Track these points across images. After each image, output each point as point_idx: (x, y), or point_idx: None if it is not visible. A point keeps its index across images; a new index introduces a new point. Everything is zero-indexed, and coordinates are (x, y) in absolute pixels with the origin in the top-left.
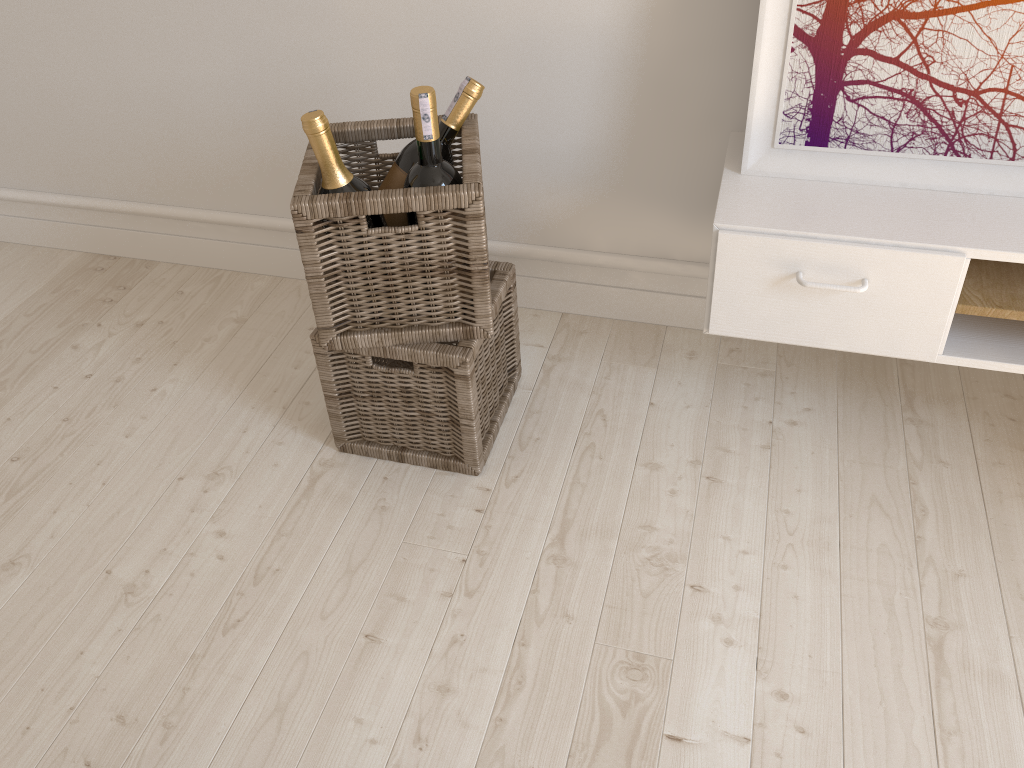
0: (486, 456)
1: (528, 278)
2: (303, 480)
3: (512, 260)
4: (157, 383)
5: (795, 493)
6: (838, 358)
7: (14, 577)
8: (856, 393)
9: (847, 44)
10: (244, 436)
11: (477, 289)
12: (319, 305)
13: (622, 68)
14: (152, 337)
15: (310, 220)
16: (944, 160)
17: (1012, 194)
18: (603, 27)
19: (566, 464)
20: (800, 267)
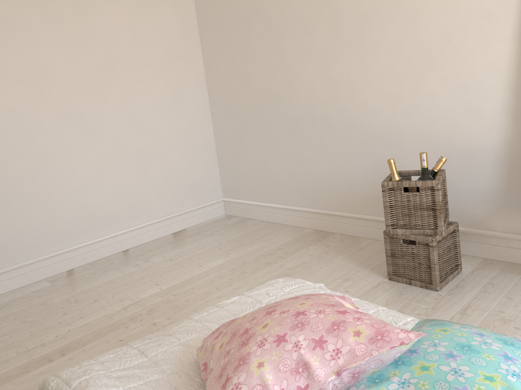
0: (441, 286)
1: (470, 242)
2: (375, 284)
3: (463, 234)
4: (331, 258)
5: None
6: None
7: None
8: None
9: None
10: (357, 273)
11: (438, 215)
12: (386, 216)
13: (501, 159)
14: (331, 249)
15: (386, 187)
16: None
17: None
18: (493, 146)
19: (473, 293)
20: None
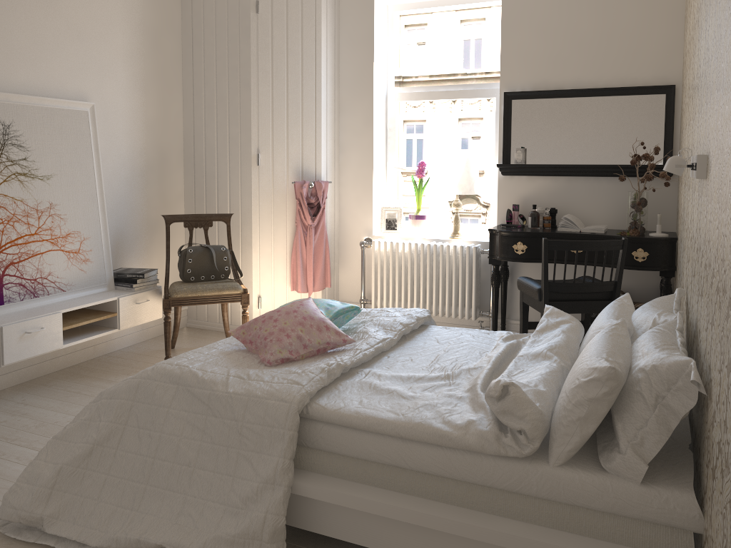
0: None
1: None
2: None
3: None
4: None
5: (48, 404)
6: (11, 389)
7: None
8: (29, 389)
9: (2, 273)
10: None
11: None
12: None
13: None
14: None
15: None
16: (34, 299)
17: (52, 303)
18: None
19: None
20: (26, 330)
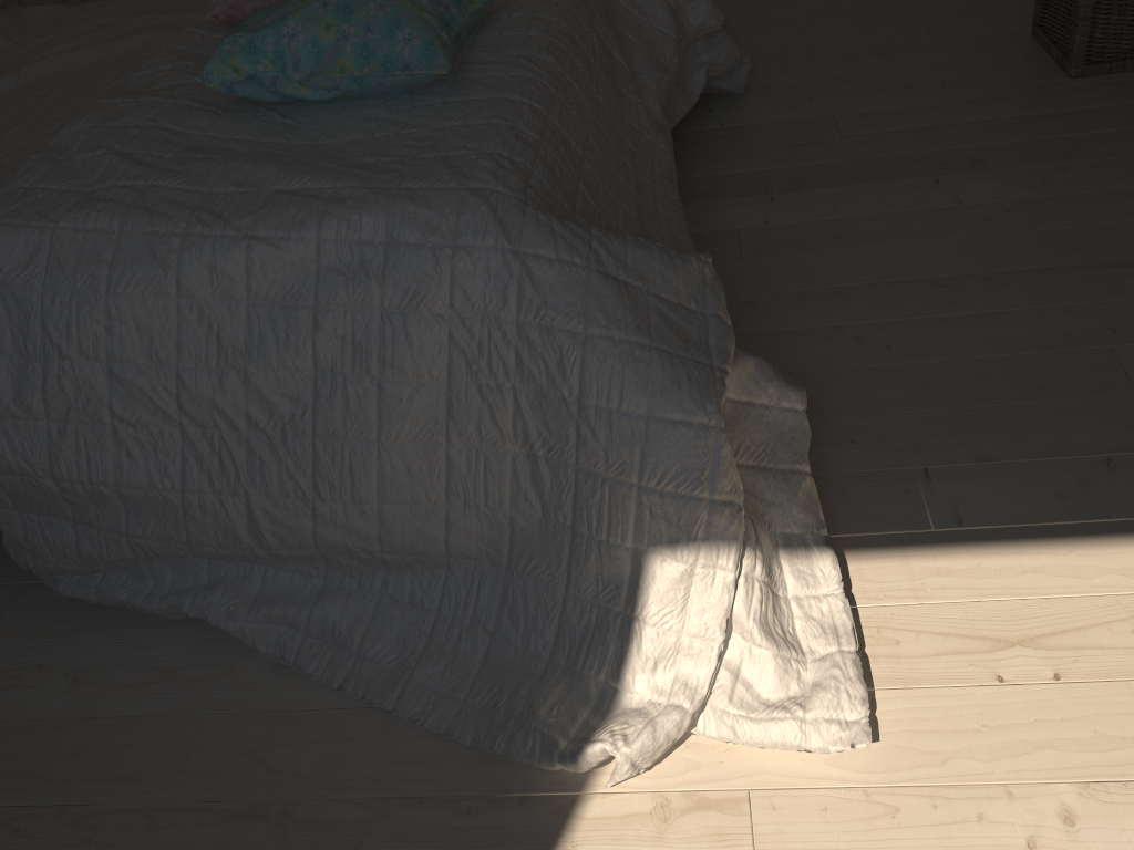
0: (1088, 72)
1: None
2: (994, 35)
3: None
4: None
5: None
6: None
7: (847, 1)
8: None
9: None
10: (1006, 8)
11: None
12: None
13: None
14: None
15: None
16: None
17: None
18: None
19: (1123, 102)
20: None
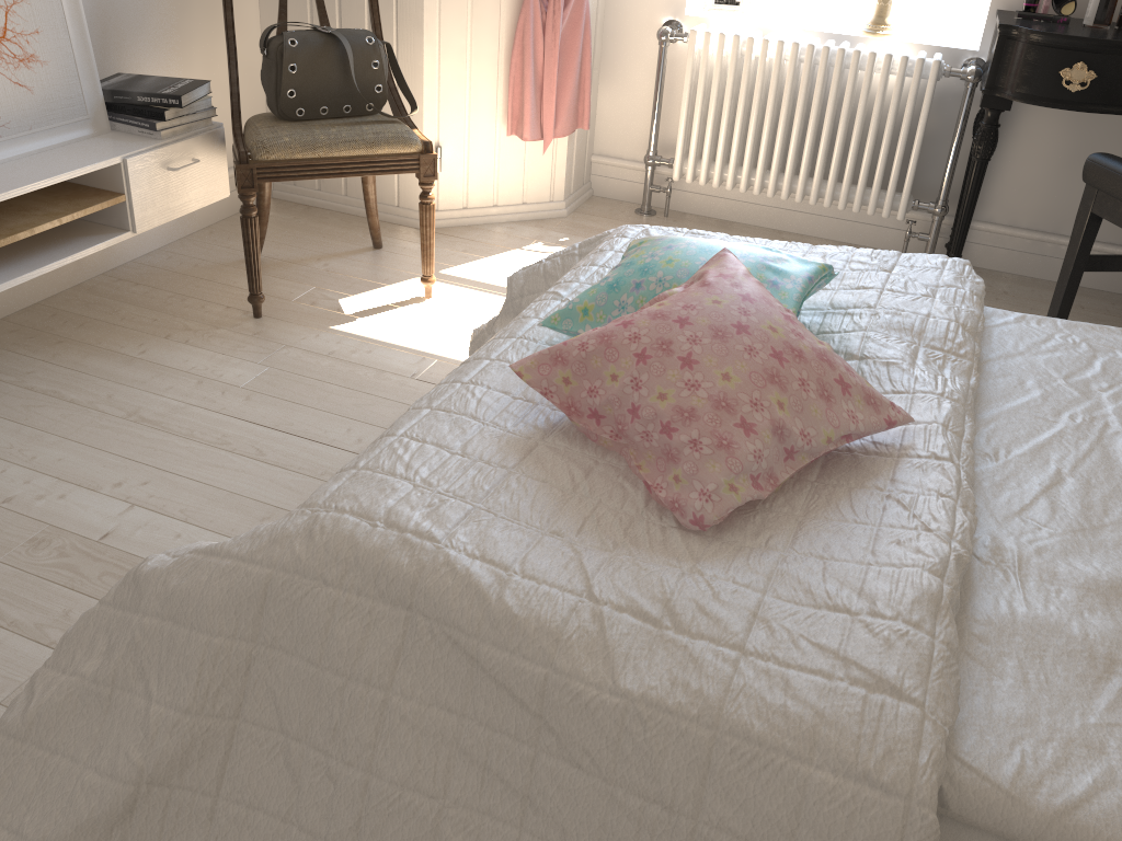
0: None
1: None
2: None
3: None
4: None
5: None
6: None
7: None
8: None
9: None
10: None
11: None
12: None
13: None
14: None
15: None
16: None
17: None
18: None
19: None
20: None
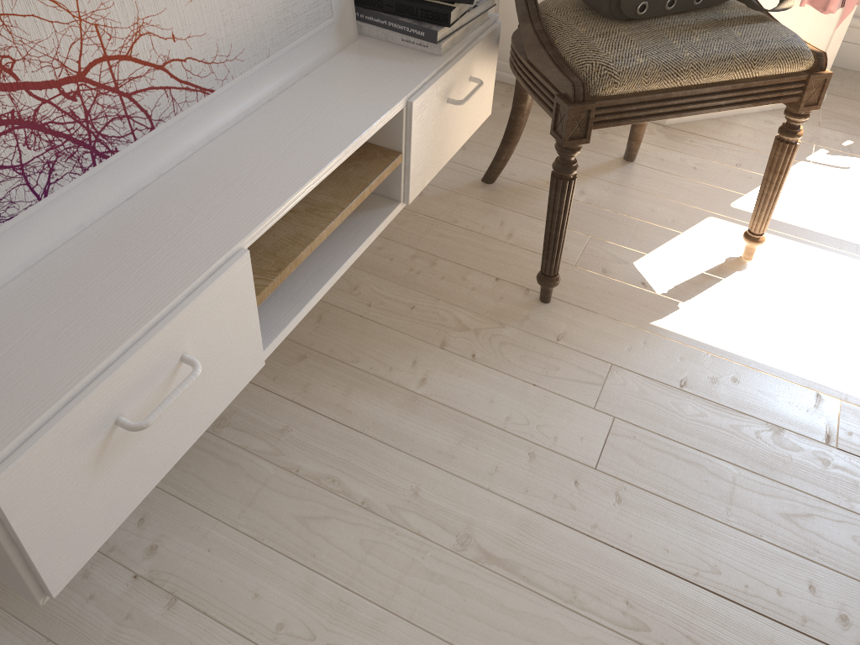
0: None
1: None
2: None
3: None
4: None
5: (258, 601)
6: None
7: None
8: None
9: None
10: None
11: None
12: None
13: None
14: None
15: None
16: (98, 171)
17: (175, 162)
18: None
19: None
20: (116, 412)
